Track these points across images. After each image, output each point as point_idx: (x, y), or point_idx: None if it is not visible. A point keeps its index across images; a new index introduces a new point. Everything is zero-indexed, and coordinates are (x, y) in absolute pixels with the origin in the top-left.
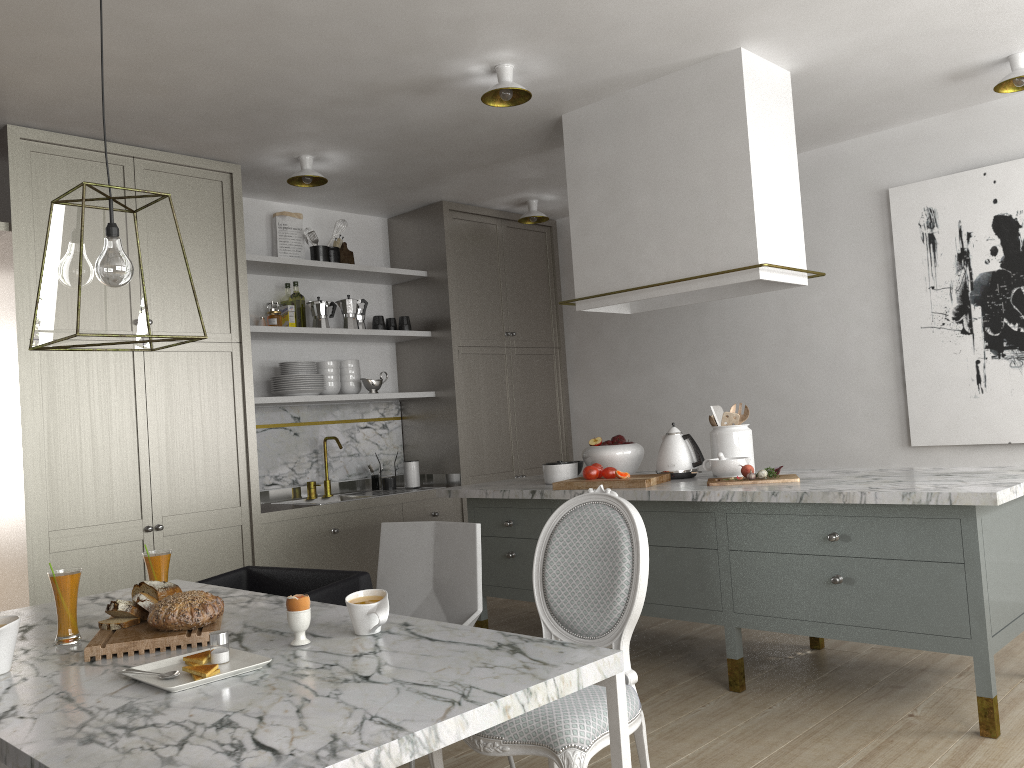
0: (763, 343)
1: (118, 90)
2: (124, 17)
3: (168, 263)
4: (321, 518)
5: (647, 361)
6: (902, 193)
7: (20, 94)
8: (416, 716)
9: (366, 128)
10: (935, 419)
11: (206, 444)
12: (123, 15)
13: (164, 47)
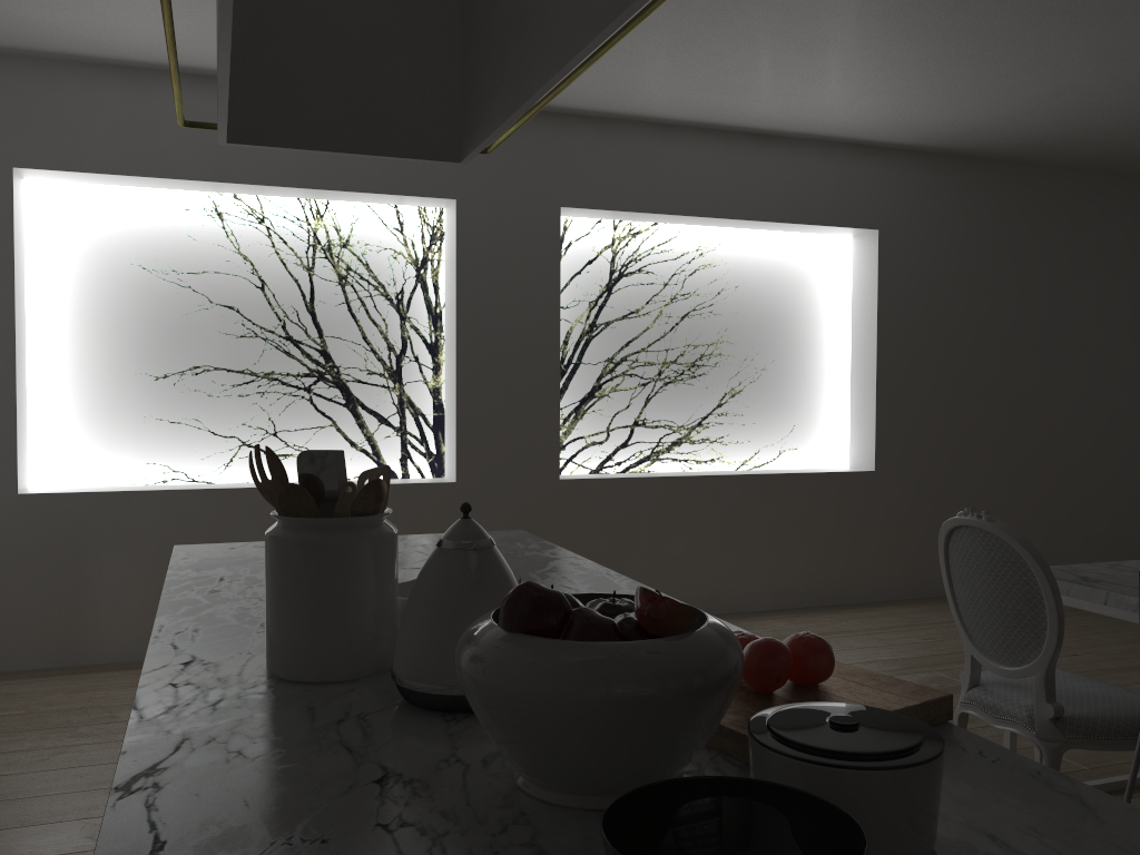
0: None
1: None
2: None
3: None
4: None
5: None
6: None
7: None
8: (1136, 563)
9: None
10: None
11: None
12: None
13: None
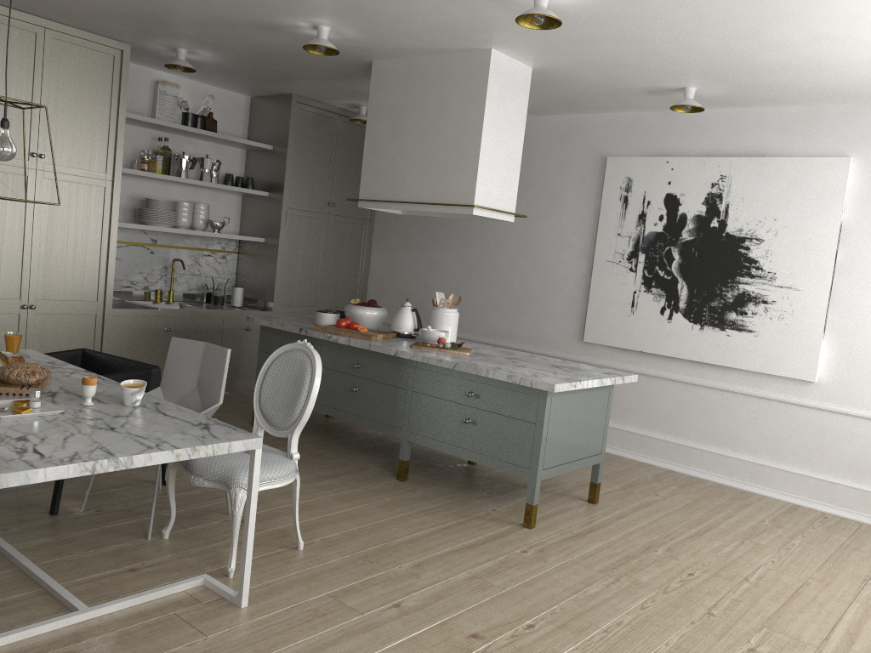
0: (507, 248)
1: None
2: None
3: (63, 113)
4: (158, 319)
5: (428, 244)
6: (615, 162)
7: None
8: (125, 450)
9: (226, 41)
10: (601, 326)
11: (76, 252)
12: None
13: None
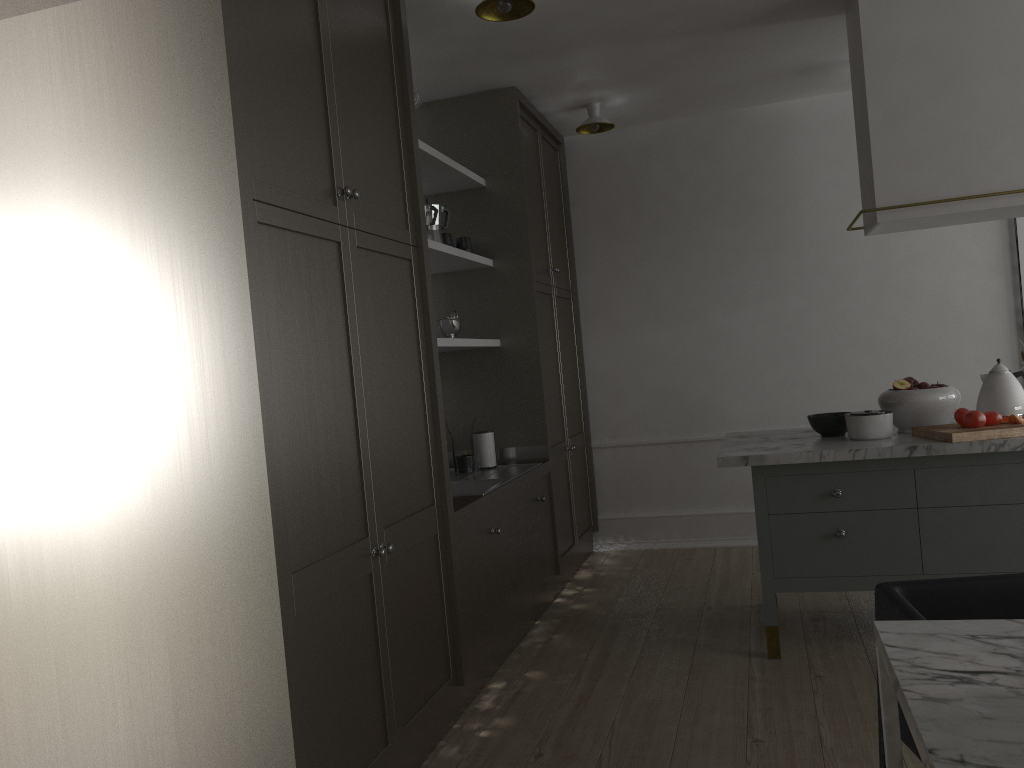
0: (853, 286)
1: None
2: None
3: (355, 99)
4: (484, 514)
5: (698, 307)
6: None
7: None
8: None
9: None
10: None
11: (403, 407)
12: None
13: None
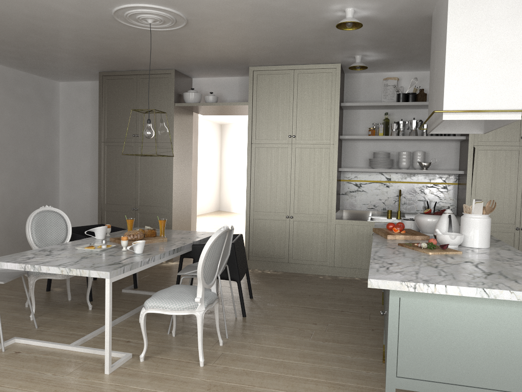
0: None
1: (252, 52)
2: (211, 36)
3: (305, 111)
4: (367, 227)
5: None
6: None
7: (235, 59)
8: (48, 264)
9: (354, 42)
10: None
11: (314, 187)
12: (209, 36)
13: (235, 39)
